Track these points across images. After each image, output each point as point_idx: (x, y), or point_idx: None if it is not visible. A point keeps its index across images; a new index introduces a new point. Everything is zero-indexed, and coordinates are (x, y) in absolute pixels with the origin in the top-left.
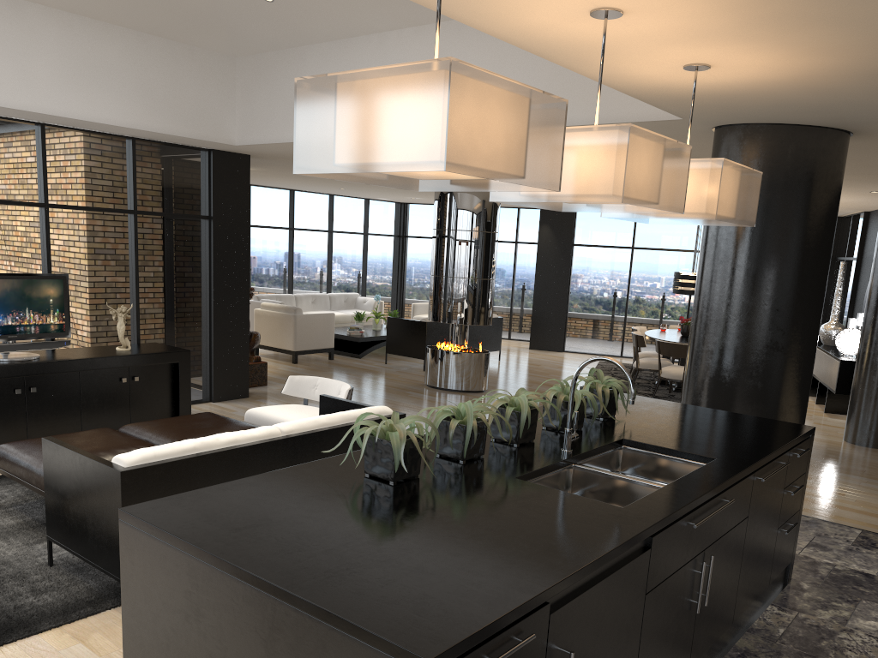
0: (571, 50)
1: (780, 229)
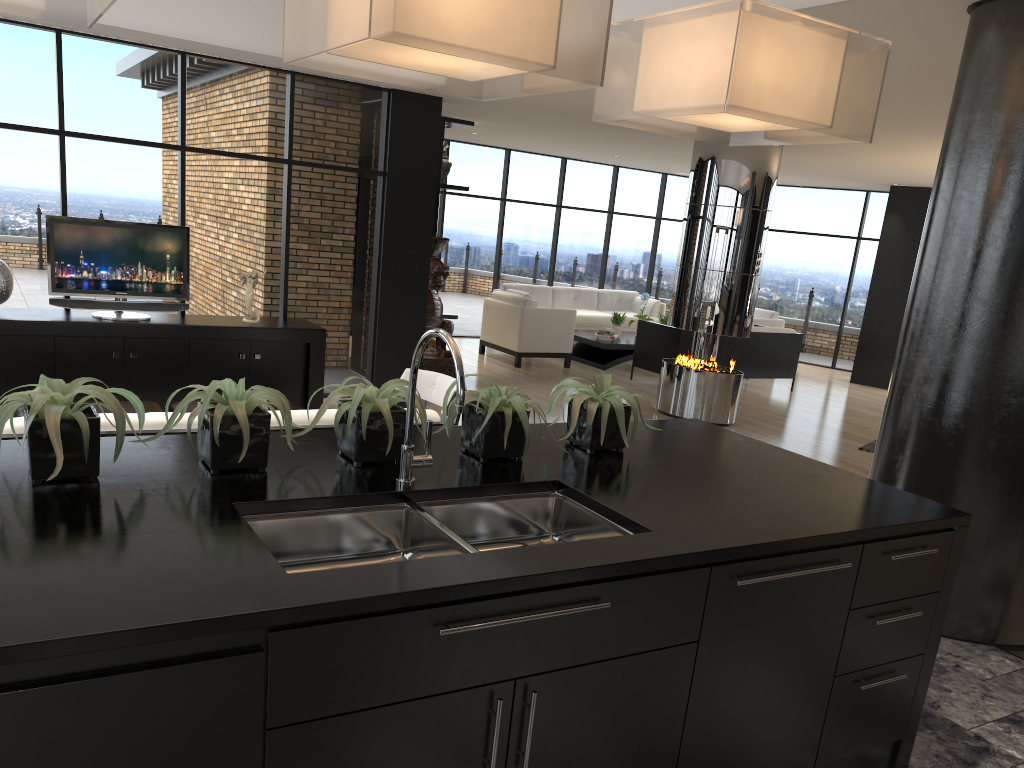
0: None
1: None
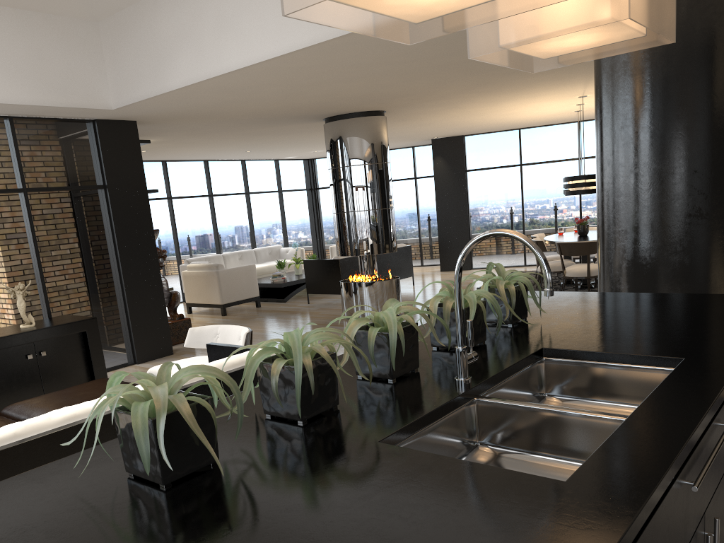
0: None
1: (686, 76)
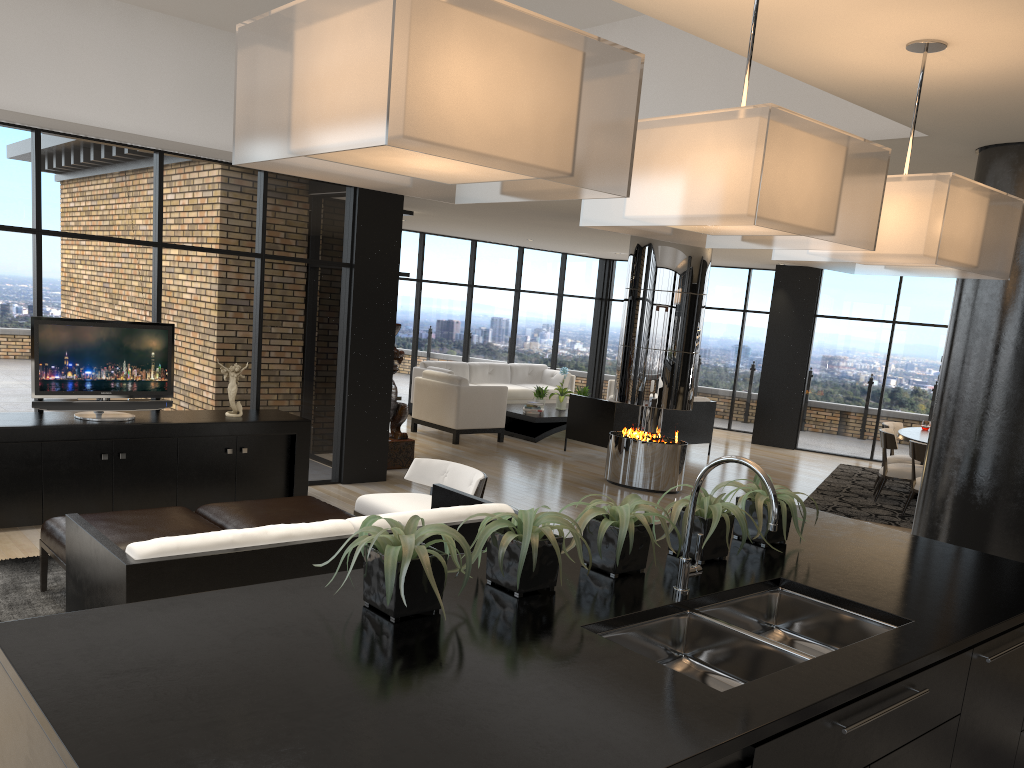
0: (734, 22)
1: None
